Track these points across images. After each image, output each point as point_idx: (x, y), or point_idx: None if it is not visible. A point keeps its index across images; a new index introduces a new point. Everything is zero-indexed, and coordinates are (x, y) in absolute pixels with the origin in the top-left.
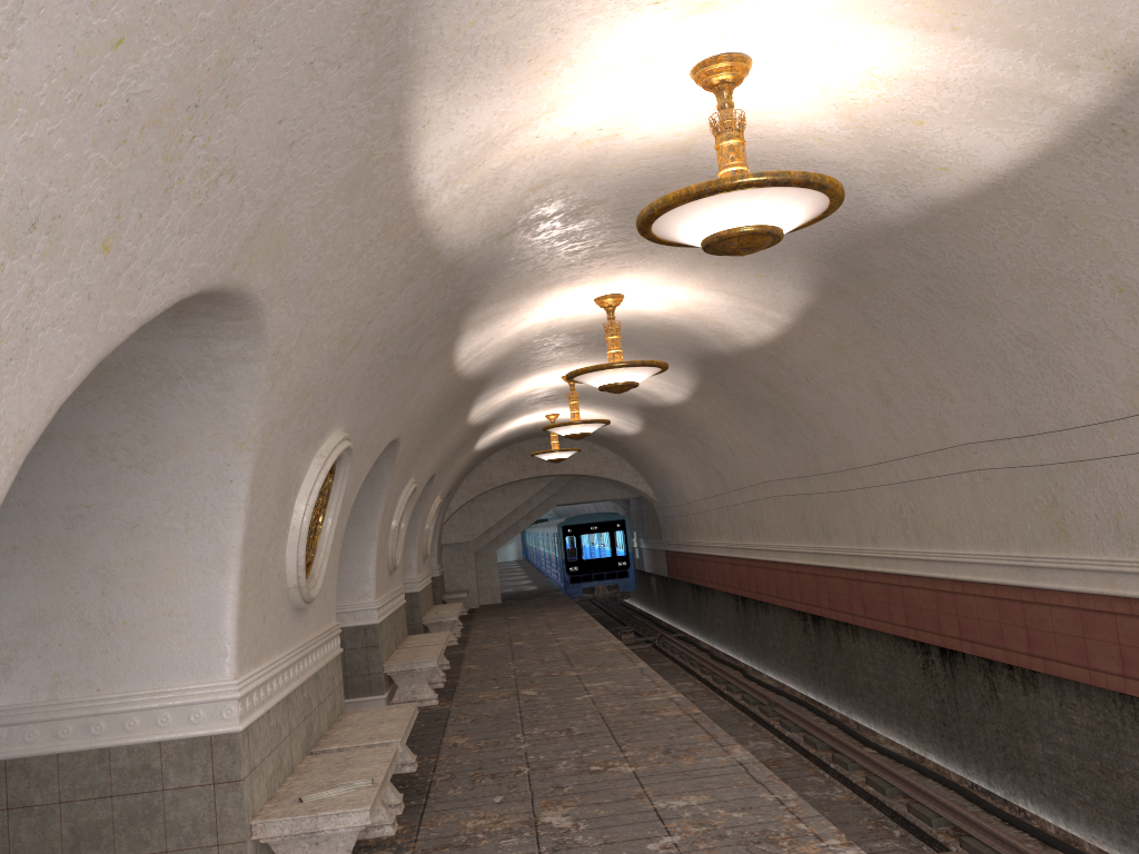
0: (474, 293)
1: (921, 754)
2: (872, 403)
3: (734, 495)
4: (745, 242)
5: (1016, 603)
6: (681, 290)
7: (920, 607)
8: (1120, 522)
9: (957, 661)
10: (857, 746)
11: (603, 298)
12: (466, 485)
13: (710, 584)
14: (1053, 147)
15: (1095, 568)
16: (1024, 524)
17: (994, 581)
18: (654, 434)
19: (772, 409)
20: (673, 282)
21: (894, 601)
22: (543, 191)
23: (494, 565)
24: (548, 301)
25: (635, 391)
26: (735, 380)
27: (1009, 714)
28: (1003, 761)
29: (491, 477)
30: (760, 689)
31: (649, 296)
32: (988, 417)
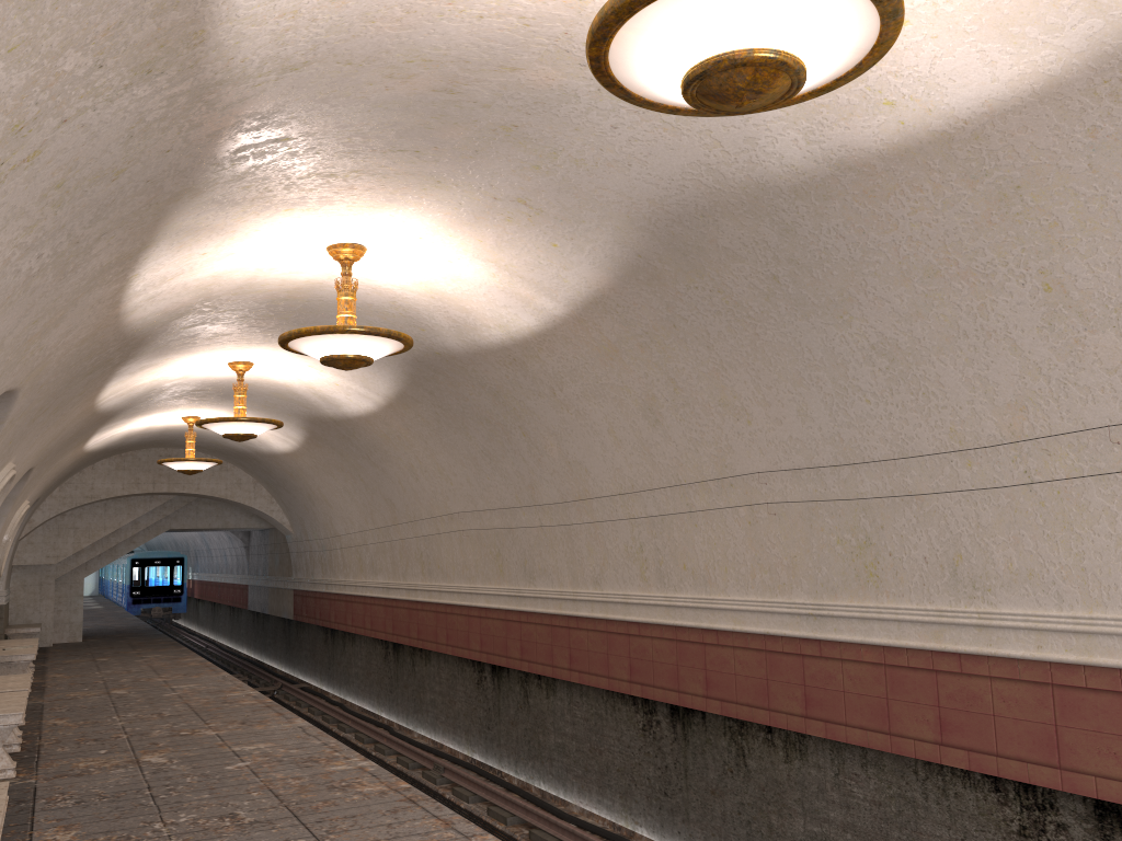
0: (203, 169)
1: (628, 828)
2: (634, 422)
3: (405, 528)
4: (761, 80)
5: (793, 657)
6: (441, 254)
7: (652, 660)
8: (960, 566)
9: (693, 721)
10: (563, 821)
11: (341, 247)
12: (58, 495)
13: (352, 628)
14: (1059, 82)
15: (916, 619)
16: (819, 567)
17: (767, 631)
18: (314, 453)
19: (489, 427)
20: (437, 240)
21: (616, 651)
22: (379, 0)
23: (79, 595)
24: (274, 233)
25: (311, 396)
26: (452, 389)
27: (761, 784)
28: (746, 838)
29: (92, 488)
30: (423, 751)
31: (396, 257)
32: (795, 442)
